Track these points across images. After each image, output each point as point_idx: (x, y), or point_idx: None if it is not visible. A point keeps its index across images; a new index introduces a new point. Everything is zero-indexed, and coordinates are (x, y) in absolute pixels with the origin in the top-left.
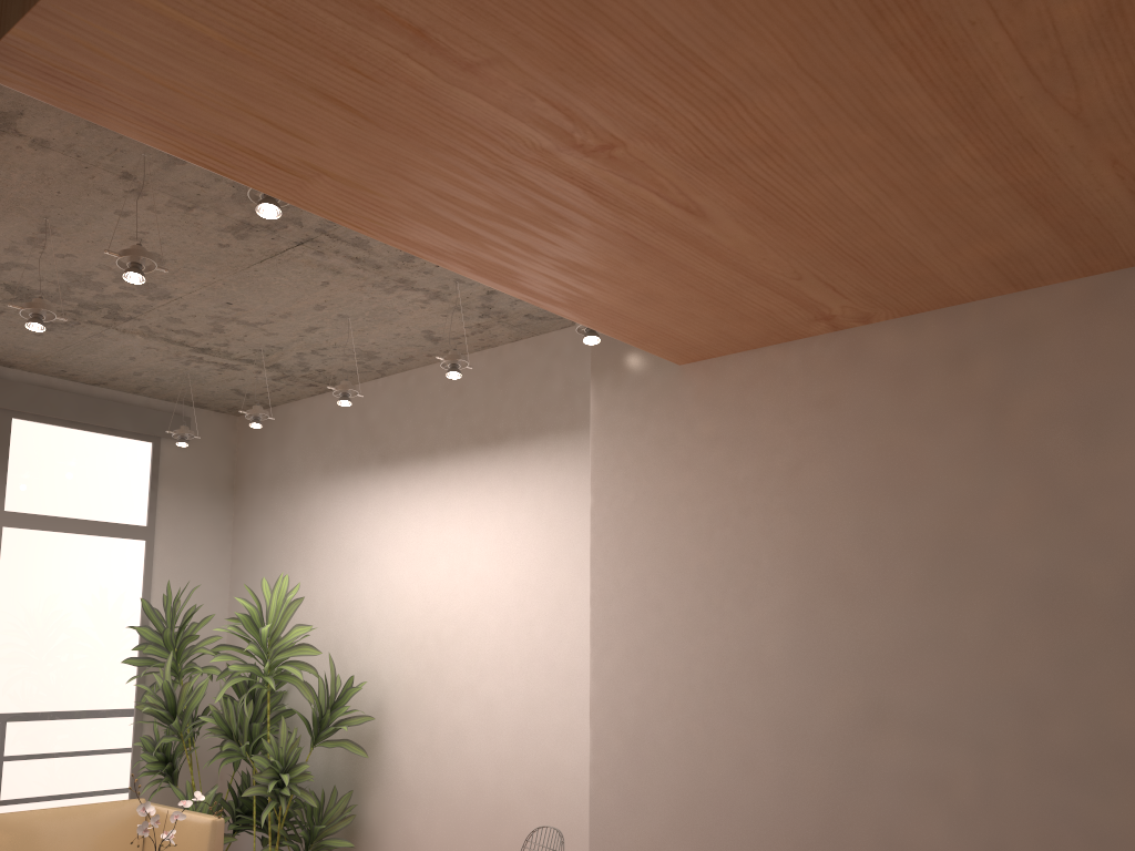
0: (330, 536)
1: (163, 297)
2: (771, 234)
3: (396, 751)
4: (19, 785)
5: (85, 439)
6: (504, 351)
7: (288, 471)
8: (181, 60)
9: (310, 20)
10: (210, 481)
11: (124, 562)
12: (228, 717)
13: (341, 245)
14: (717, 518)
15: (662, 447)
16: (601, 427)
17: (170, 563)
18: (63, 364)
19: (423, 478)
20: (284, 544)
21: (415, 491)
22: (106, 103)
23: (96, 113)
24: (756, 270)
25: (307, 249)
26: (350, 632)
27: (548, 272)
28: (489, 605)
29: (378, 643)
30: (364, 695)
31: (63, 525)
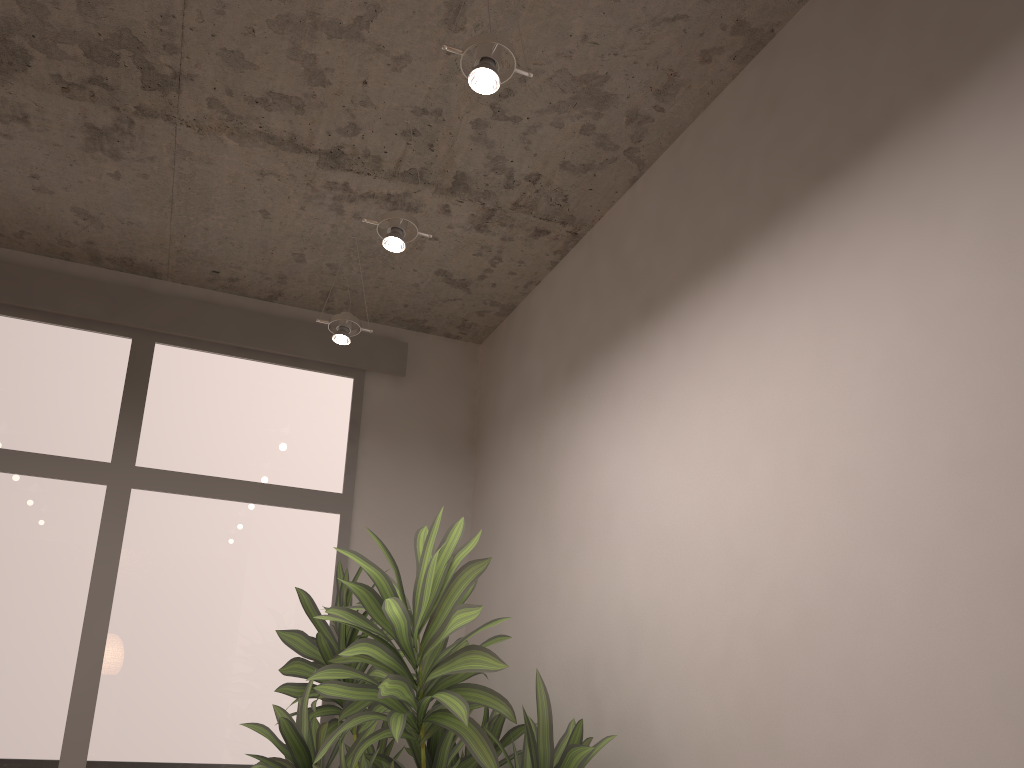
0: (576, 474)
1: None
2: None
3: None
4: None
5: (257, 372)
6: None
7: (527, 392)
8: None
9: None
10: (437, 433)
11: (306, 544)
12: None
13: None
14: None
15: None
16: None
17: (375, 548)
18: (201, 252)
19: (714, 307)
20: (522, 506)
21: (699, 340)
22: None
23: None
24: None
25: None
26: (605, 639)
27: None
28: (879, 538)
29: (648, 657)
30: (627, 766)
31: (218, 489)
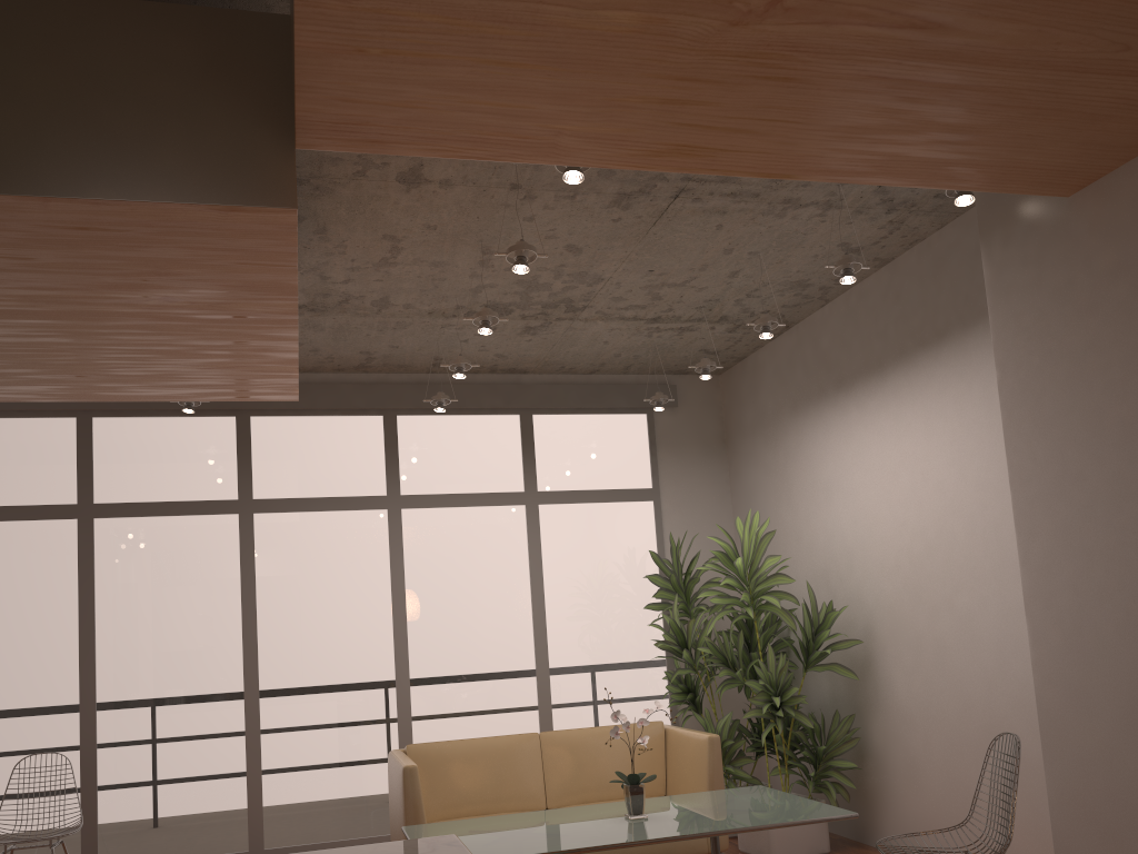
0: (805, 471)
1: (597, 281)
2: (1040, 13)
3: (888, 673)
4: (581, 715)
5: (591, 421)
6: (933, 242)
7: (764, 416)
8: (400, 83)
9: (454, 10)
10: (702, 439)
11: (637, 522)
12: (723, 647)
13: (711, 186)
14: (1131, 361)
15: (1061, 296)
16: (996, 292)
17: (676, 518)
18: (559, 360)
19: (876, 394)
20: (769, 486)
21: (870, 410)
22: (383, 136)
23: (383, 147)
24: (1061, 60)
25: (685, 200)
26: (834, 560)
27: (827, 145)
28: (953, 513)
29: (858, 567)
30: (853, 620)
31: (584, 497)
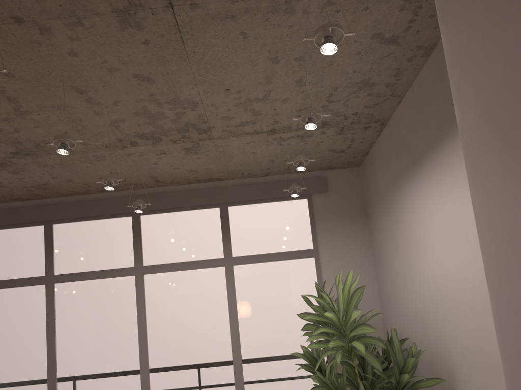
0: (403, 232)
1: (195, 105)
2: None
3: None
4: None
5: (268, 207)
6: None
7: (380, 192)
8: None
9: None
10: (348, 212)
11: (303, 272)
12: (332, 379)
13: None
14: None
15: None
16: None
17: (332, 268)
18: (235, 169)
19: (436, 166)
20: (387, 243)
21: (434, 180)
22: None
23: None
24: None
25: (183, 8)
26: (425, 305)
27: None
28: None
29: (440, 314)
30: (441, 357)
31: (264, 258)
